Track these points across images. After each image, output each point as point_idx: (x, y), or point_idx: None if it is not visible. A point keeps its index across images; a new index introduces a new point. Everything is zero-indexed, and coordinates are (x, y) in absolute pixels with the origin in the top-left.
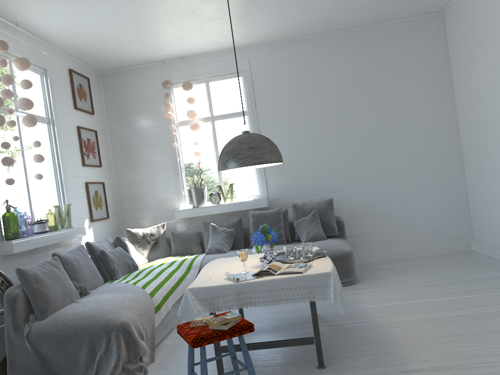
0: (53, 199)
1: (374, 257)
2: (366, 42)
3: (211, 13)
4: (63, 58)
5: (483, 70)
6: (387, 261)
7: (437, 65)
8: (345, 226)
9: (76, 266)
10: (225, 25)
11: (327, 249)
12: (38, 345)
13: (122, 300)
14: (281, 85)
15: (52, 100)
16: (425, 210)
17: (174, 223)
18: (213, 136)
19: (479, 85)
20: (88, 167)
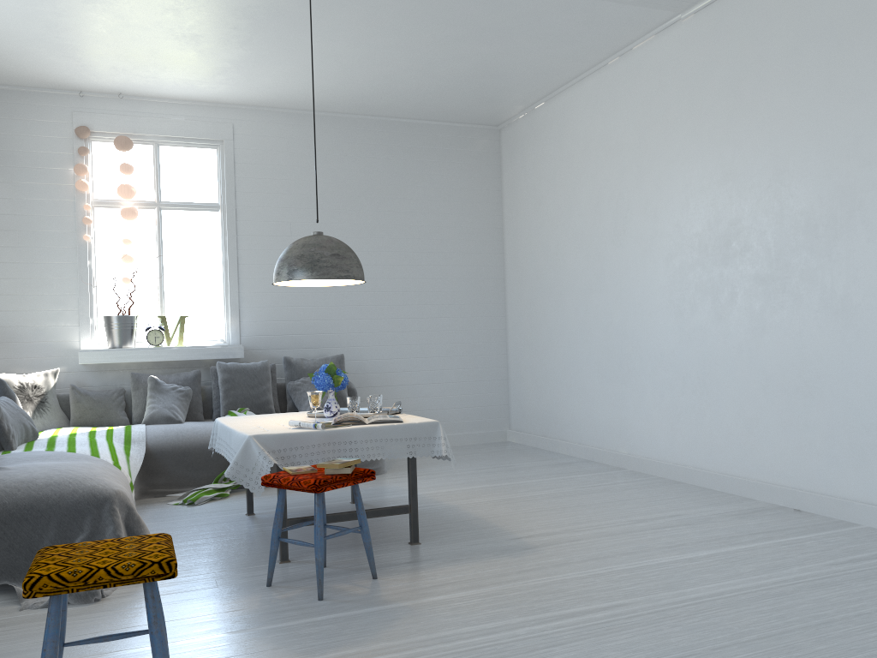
0: None
1: None
2: (405, 142)
3: (218, 47)
4: None
5: (549, 211)
6: None
7: (487, 193)
8: None
9: None
10: (226, 67)
11: None
12: None
13: (88, 466)
14: (278, 175)
15: None
16: (457, 384)
17: (67, 373)
18: (157, 234)
19: (542, 229)
20: None
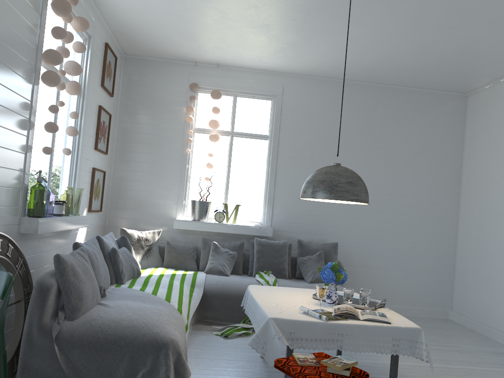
0: (65, 179)
1: None
2: (396, 101)
3: (280, 33)
4: (104, 30)
5: None
6: None
7: (452, 140)
8: None
9: (95, 262)
10: (283, 47)
11: None
12: (67, 350)
13: (159, 313)
14: (308, 119)
15: (89, 71)
16: (415, 272)
17: (166, 232)
18: (229, 152)
19: (496, 170)
20: (97, 151)
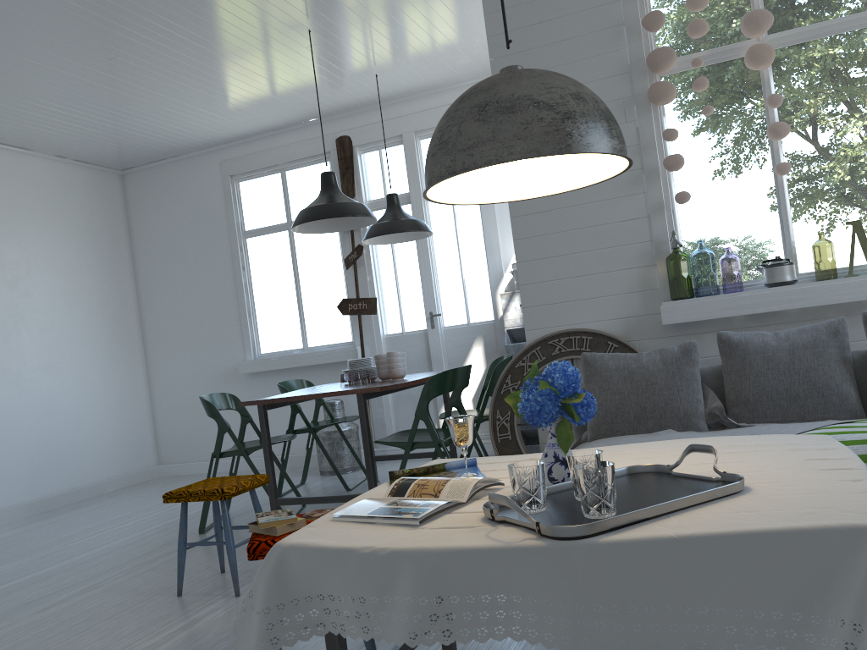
0: None
1: None
2: None
3: None
4: None
5: None
6: None
7: None
8: None
9: (750, 366)
10: None
11: None
12: None
13: None
14: None
15: None
16: None
17: None
18: None
19: None
20: None
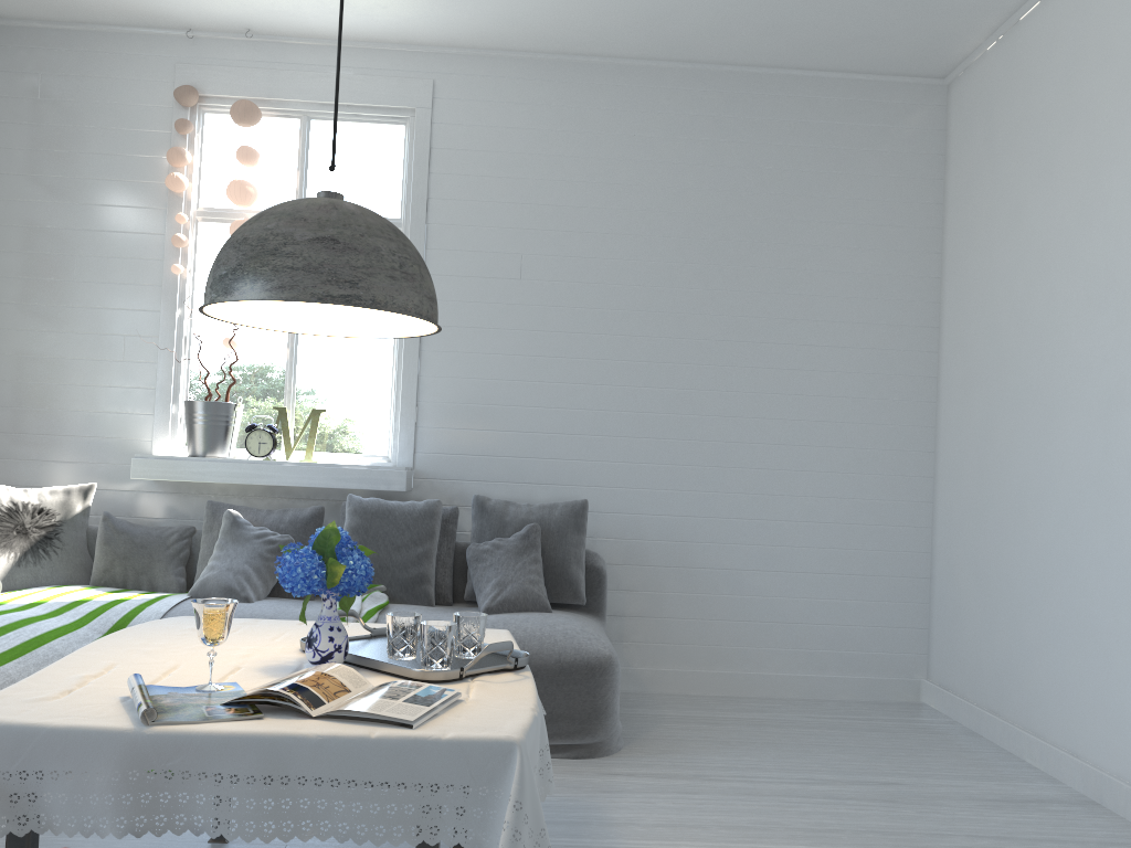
0: None
1: (671, 680)
2: (750, 110)
3: None
4: None
5: (1037, 231)
6: (703, 700)
7: (913, 209)
8: (608, 585)
9: None
10: None
11: (544, 641)
12: None
13: None
14: (507, 170)
15: None
16: (822, 577)
17: (128, 493)
18: None
19: (1018, 272)
20: None
